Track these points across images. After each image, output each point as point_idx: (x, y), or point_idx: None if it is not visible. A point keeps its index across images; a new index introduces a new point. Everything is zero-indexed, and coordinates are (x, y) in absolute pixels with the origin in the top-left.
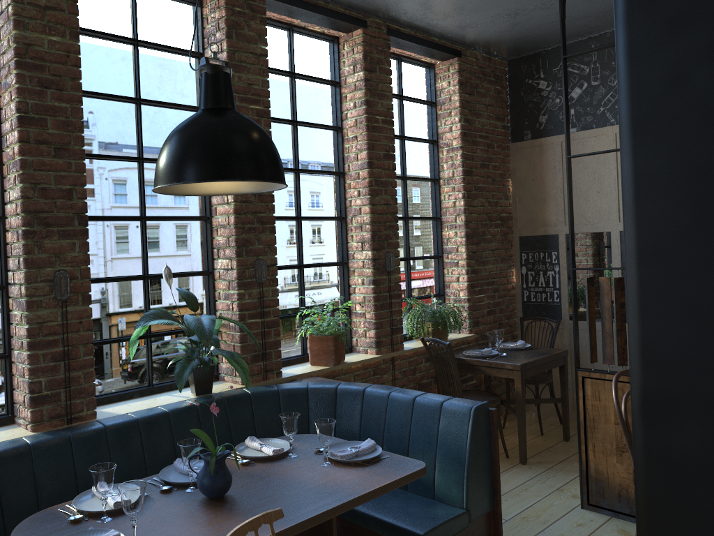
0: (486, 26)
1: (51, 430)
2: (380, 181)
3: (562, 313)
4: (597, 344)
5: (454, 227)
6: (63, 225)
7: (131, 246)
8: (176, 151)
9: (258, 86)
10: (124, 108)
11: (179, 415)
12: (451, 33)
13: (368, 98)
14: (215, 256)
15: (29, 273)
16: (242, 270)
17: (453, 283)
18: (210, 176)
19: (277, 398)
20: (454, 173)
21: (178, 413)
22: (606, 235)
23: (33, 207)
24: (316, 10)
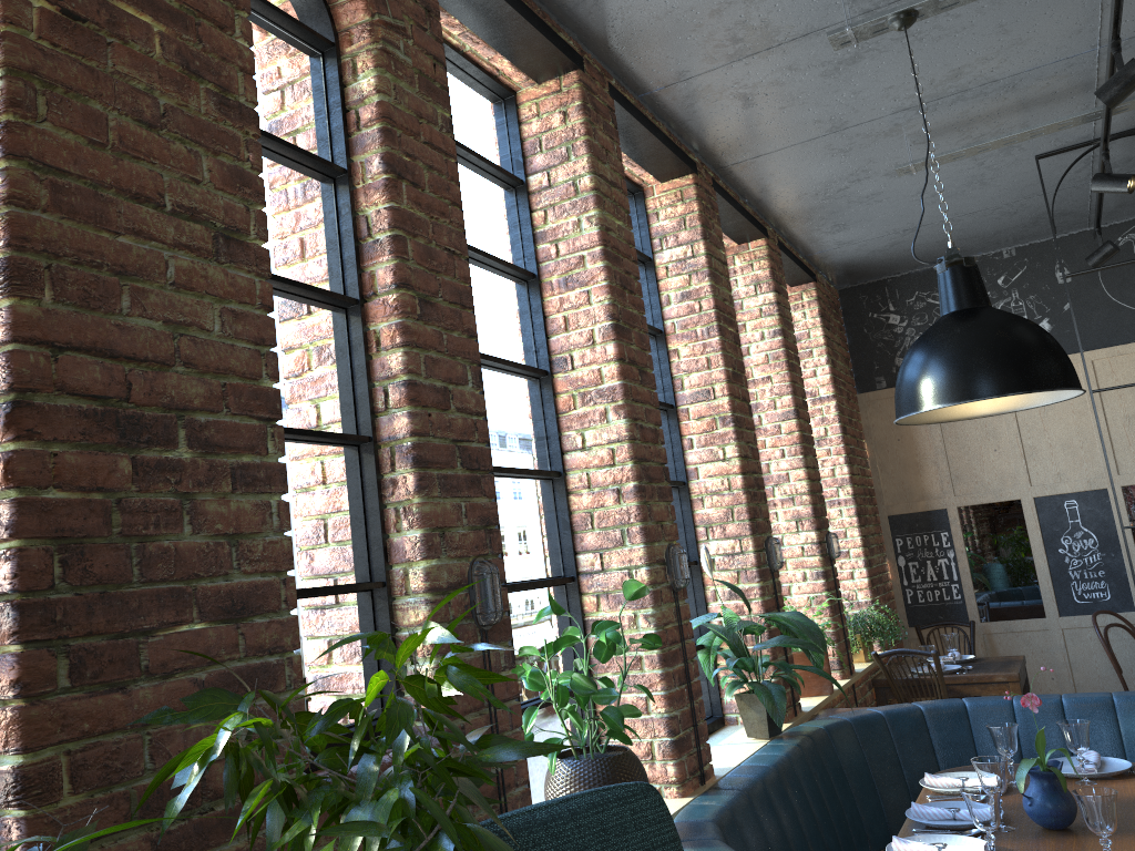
0: (865, 244)
1: (708, 791)
2: (806, 436)
3: (968, 613)
4: (1026, 650)
5: (836, 504)
6: (658, 479)
7: None
8: (994, 355)
9: (727, 303)
10: None
11: (797, 761)
12: (820, 251)
13: (783, 327)
14: (700, 538)
15: (649, 549)
16: (759, 553)
17: (845, 582)
18: (1053, 383)
19: (854, 733)
20: (826, 431)
21: (795, 758)
22: (1016, 504)
23: (639, 453)
24: (742, 211)
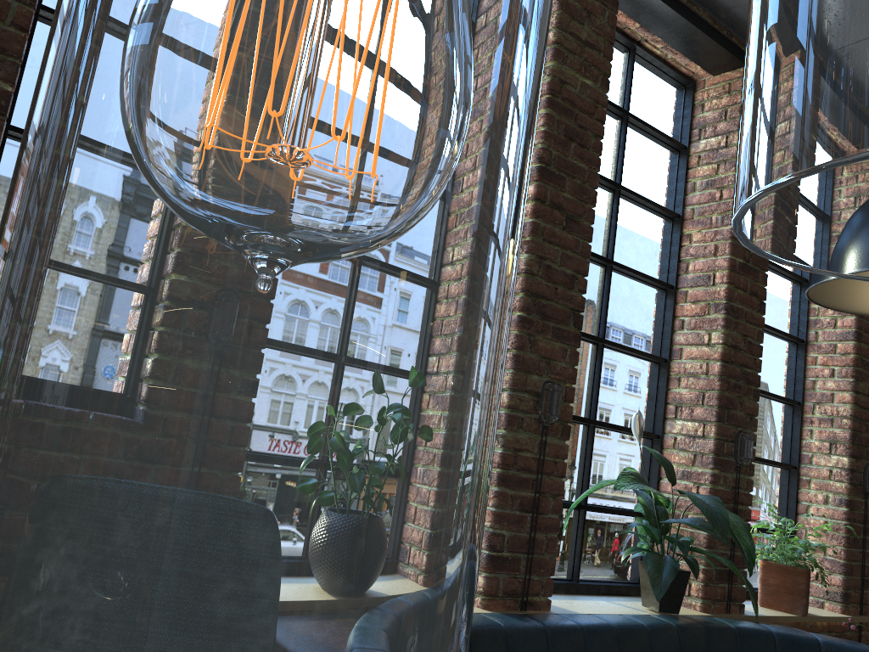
0: None
1: (512, 614)
2: (866, 362)
3: None
4: None
5: None
6: (559, 321)
7: (581, 375)
8: None
9: None
10: (601, 193)
11: (660, 636)
12: None
13: None
14: (668, 415)
15: (517, 377)
16: (721, 441)
17: None
18: None
19: (773, 646)
20: None
21: (659, 633)
22: None
23: (534, 288)
24: None
